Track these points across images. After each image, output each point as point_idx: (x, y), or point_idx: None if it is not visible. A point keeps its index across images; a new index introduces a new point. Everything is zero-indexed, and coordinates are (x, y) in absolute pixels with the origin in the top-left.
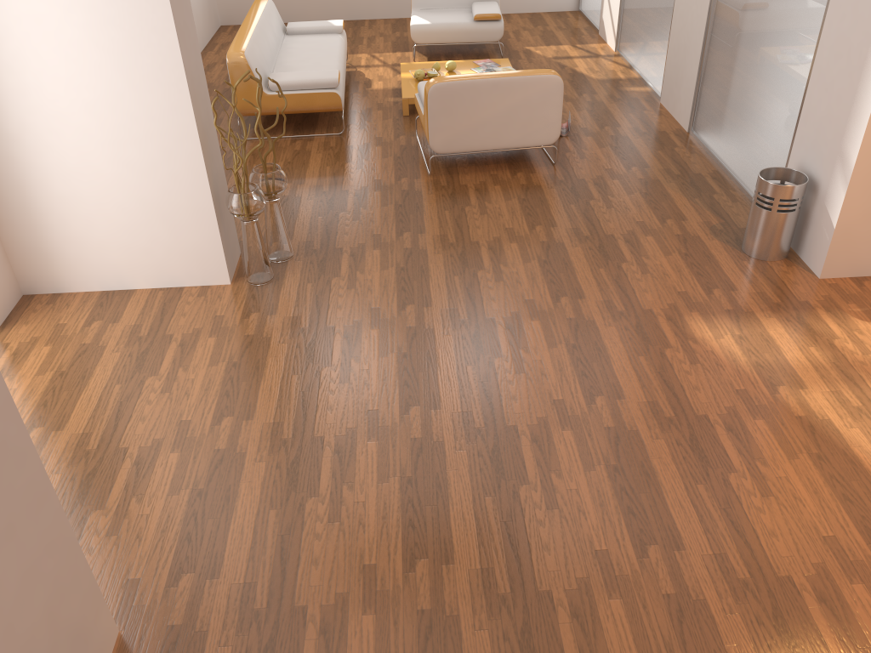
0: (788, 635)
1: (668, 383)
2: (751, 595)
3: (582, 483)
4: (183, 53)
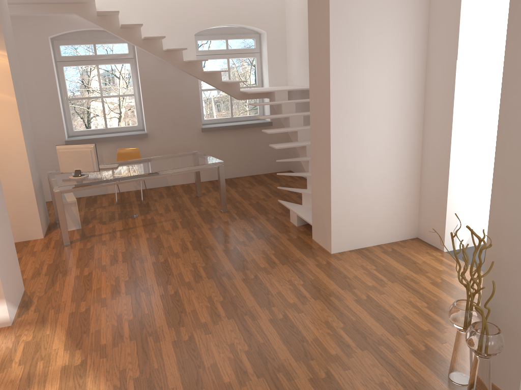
0: (135, 283)
1: (144, 354)
2: (142, 289)
3: (197, 305)
4: (495, 197)
